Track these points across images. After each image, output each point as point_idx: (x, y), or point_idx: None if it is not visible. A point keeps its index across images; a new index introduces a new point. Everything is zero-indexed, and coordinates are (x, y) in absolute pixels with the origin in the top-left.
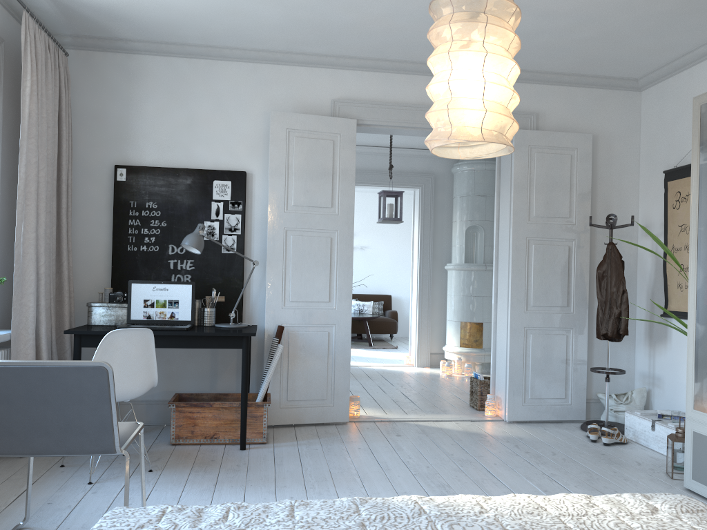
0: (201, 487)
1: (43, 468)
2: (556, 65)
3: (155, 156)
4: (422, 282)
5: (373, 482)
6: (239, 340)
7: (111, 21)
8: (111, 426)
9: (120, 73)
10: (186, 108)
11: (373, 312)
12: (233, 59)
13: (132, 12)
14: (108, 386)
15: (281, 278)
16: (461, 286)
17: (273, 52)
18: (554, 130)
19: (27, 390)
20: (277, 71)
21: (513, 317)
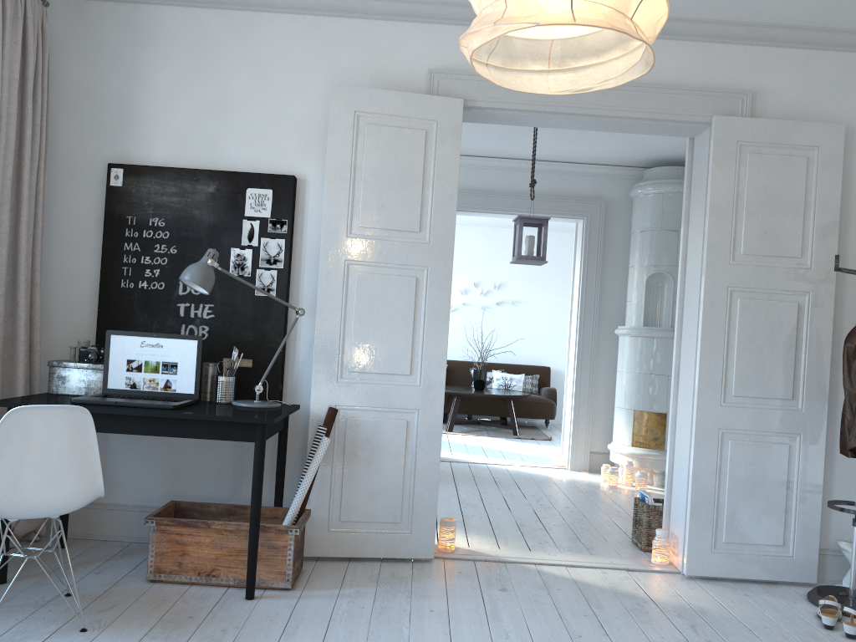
0: None
1: None
2: (788, 11)
3: (167, 152)
4: (582, 351)
5: None
6: (251, 429)
7: None
8: None
9: (123, 32)
10: (214, 82)
11: (524, 389)
12: (283, 9)
13: None
14: None
15: (337, 336)
16: (637, 359)
17: None
18: (780, 119)
19: None
20: (348, 27)
21: (701, 411)
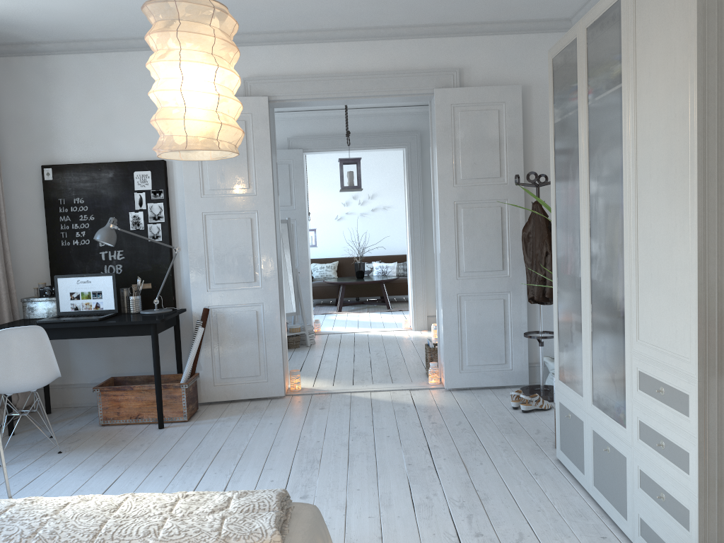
0: (89, 468)
1: None
2: (470, 15)
3: (79, 153)
4: (414, 245)
5: (251, 458)
6: (148, 327)
7: (10, 29)
8: None
9: (38, 75)
10: (103, 103)
11: (397, 274)
12: (141, 48)
13: (22, 19)
14: None
15: (204, 262)
16: None
17: None
18: (481, 85)
19: None
20: None
21: (444, 284)
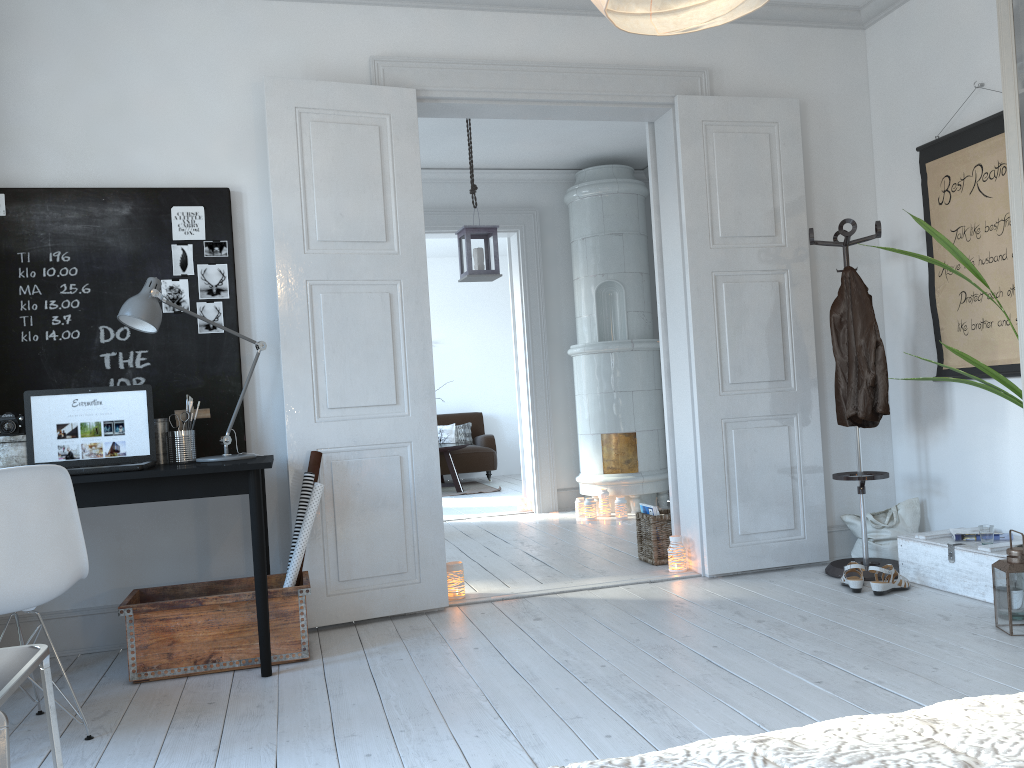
0: (189, 758)
1: None
2: None
3: (59, 171)
4: (535, 379)
5: (515, 705)
6: (243, 479)
7: None
8: None
9: None
10: (110, 82)
11: (456, 441)
12: None
13: None
14: None
15: (309, 369)
16: (597, 377)
17: None
18: (738, 97)
19: None
20: (269, 11)
21: (702, 404)
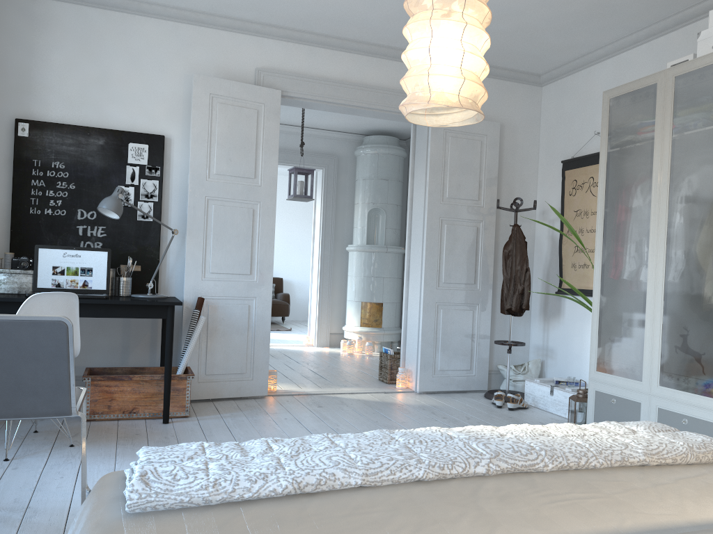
0: (134, 459)
1: None
2: None
3: (63, 113)
4: (324, 263)
5: None
6: (164, 310)
7: None
8: (68, 386)
9: (22, 17)
10: (99, 63)
11: None
12: (152, 15)
13: None
14: (67, 343)
15: (201, 248)
16: (363, 266)
17: (197, 13)
18: None
19: None
20: (199, 33)
21: (426, 292)
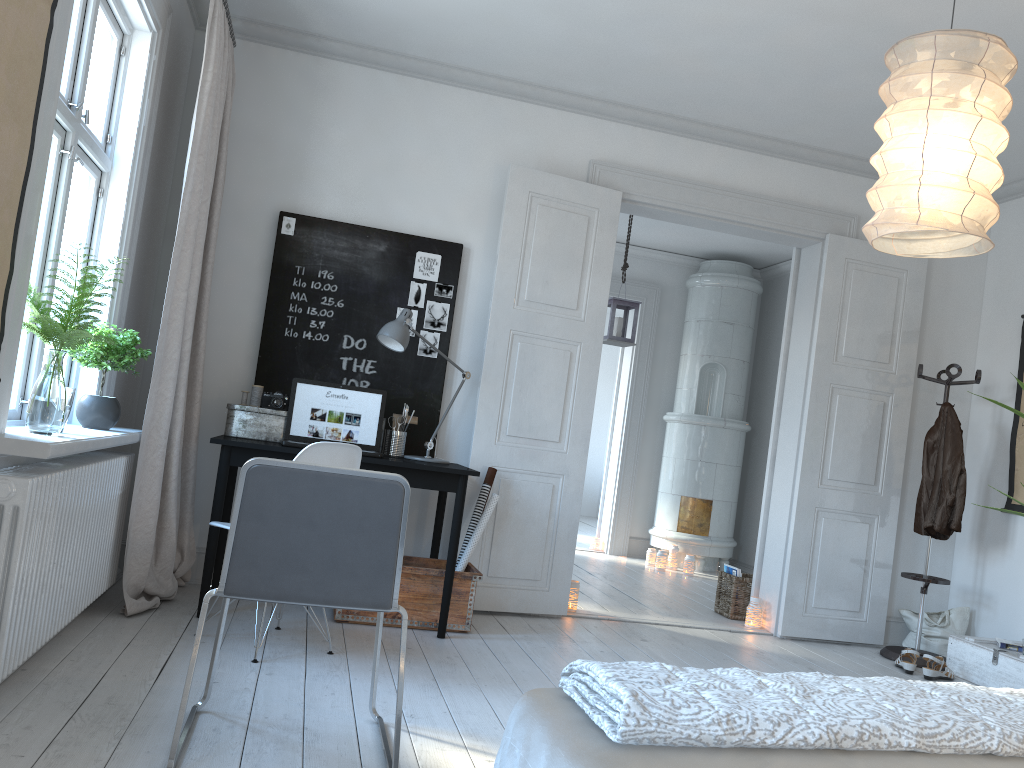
0: (417, 681)
1: (172, 635)
2: None
3: (337, 207)
4: (629, 435)
5: None
6: (454, 480)
7: (313, 7)
8: (393, 570)
9: (302, 82)
10: (389, 145)
11: None
12: (462, 84)
13: None
14: (401, 512)
15: (498, 401)
16: (687, 445)
17: (521, 83)
18: None
19: (290, 505)
20: (519, 110)
21: (802, 491)
